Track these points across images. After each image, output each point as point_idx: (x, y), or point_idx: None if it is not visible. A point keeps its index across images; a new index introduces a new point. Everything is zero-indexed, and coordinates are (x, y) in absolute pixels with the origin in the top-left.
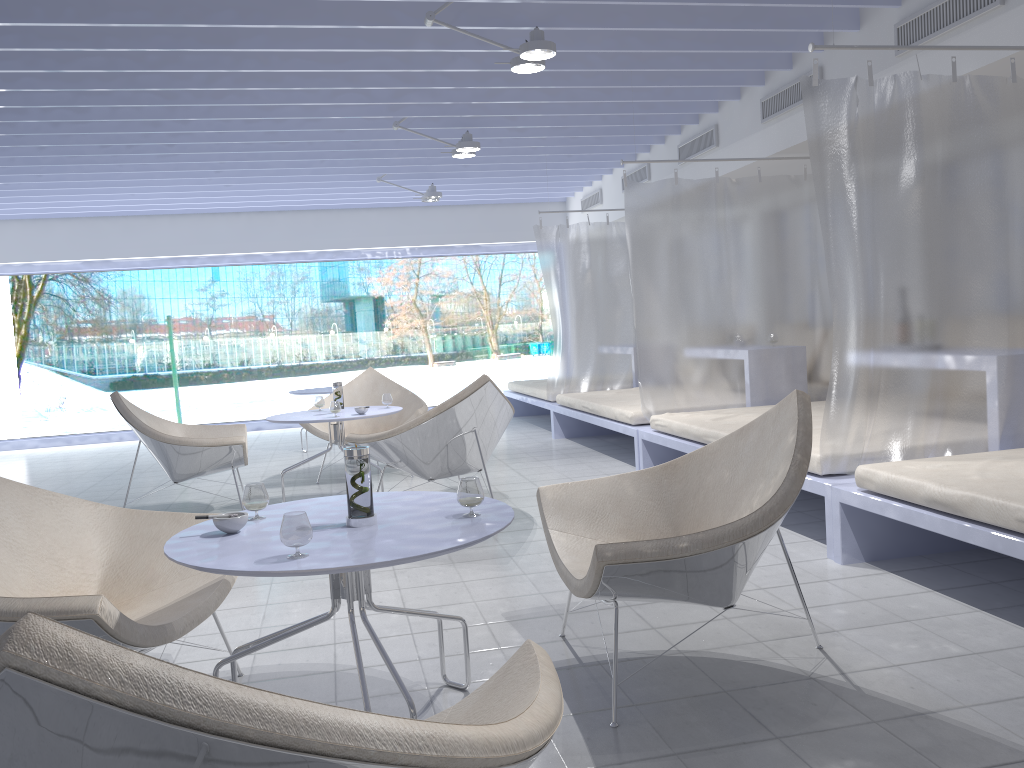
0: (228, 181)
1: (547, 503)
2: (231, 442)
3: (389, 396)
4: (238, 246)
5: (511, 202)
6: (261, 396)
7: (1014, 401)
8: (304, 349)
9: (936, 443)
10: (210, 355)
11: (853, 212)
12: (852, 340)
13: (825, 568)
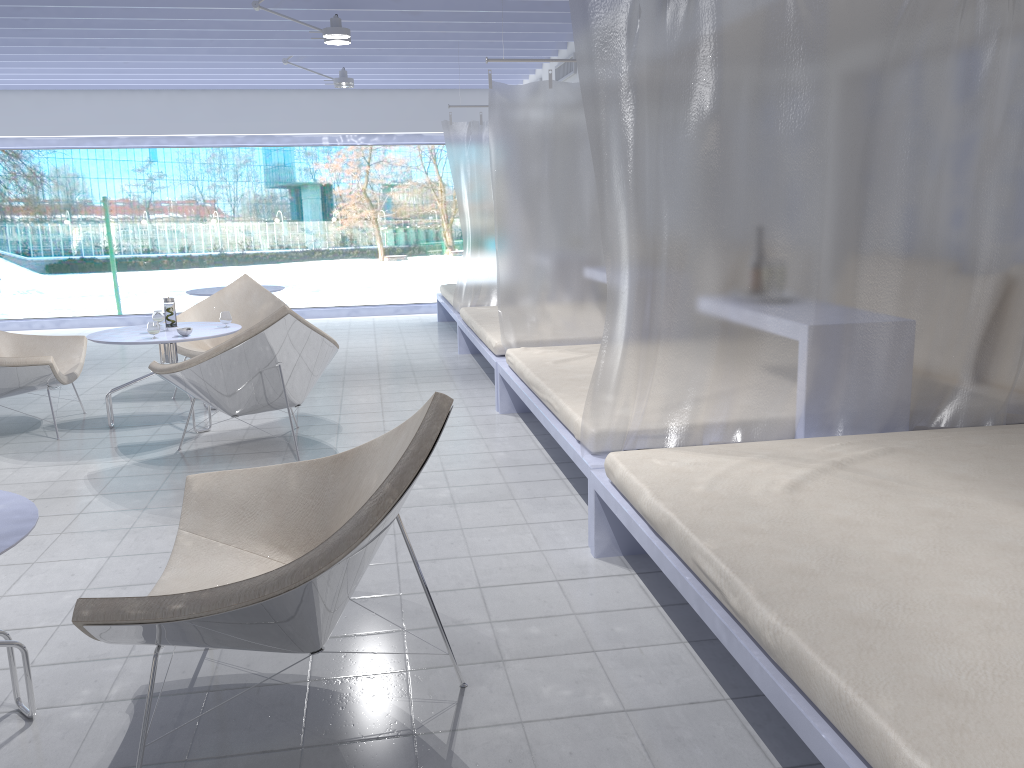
0: (121, 58)
1: (190, 496)
2: (36, 362)
3: (227, 315)
4: (159, 127)
5: (456, 88)
6: (203, 285)
7: (819, 380)
8: (247, 237)
9: (724, 424)
10: (149, 240)
11: (627, 152)
12: (624, 304)
13: (573, 561)
